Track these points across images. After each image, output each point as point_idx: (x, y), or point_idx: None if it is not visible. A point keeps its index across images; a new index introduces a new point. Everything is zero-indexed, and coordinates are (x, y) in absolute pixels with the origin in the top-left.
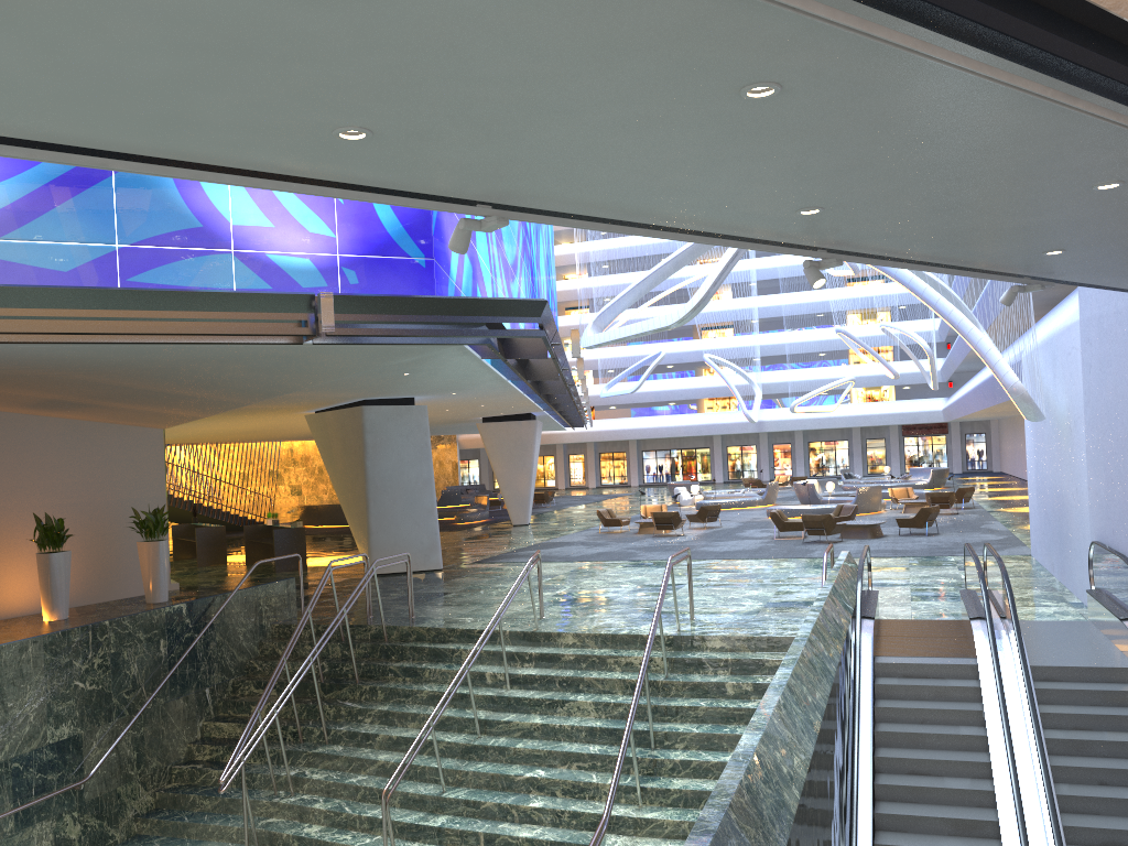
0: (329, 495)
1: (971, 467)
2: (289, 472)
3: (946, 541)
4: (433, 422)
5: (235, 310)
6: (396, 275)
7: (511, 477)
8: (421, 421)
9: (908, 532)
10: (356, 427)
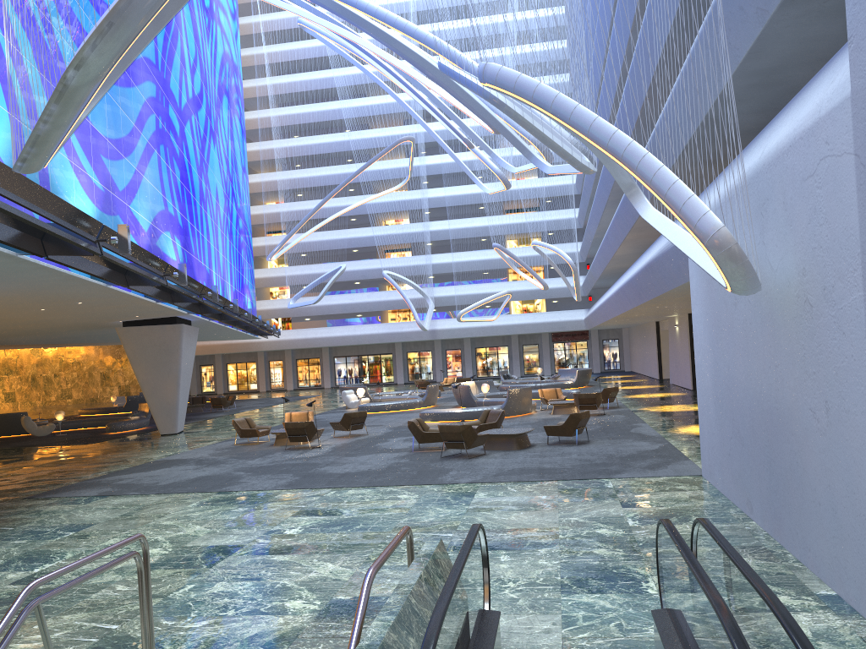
0: (43, 401)
1: (607, 367)
2: (3, 380)
3: (599, 453)
4: (68, 327)
5: None
6: None
7: (157, 384)
8: None
9: (557, 440)
10: None
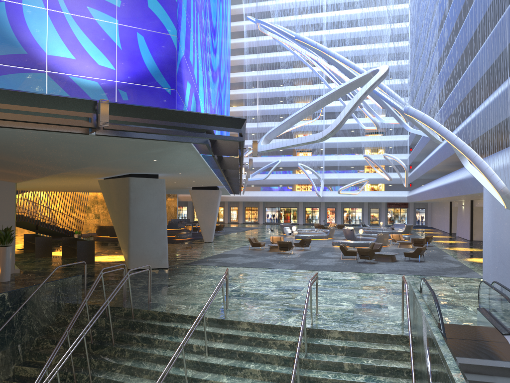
0: None
1: (417, 224)
2: (94, 207)
3: (431, 266)
4: (167, 188)
5: (40, 106)
6: (152, 97)
7: (205, 218)
8: (161, 187)
9: (408, 259)
10: (125, 189)
